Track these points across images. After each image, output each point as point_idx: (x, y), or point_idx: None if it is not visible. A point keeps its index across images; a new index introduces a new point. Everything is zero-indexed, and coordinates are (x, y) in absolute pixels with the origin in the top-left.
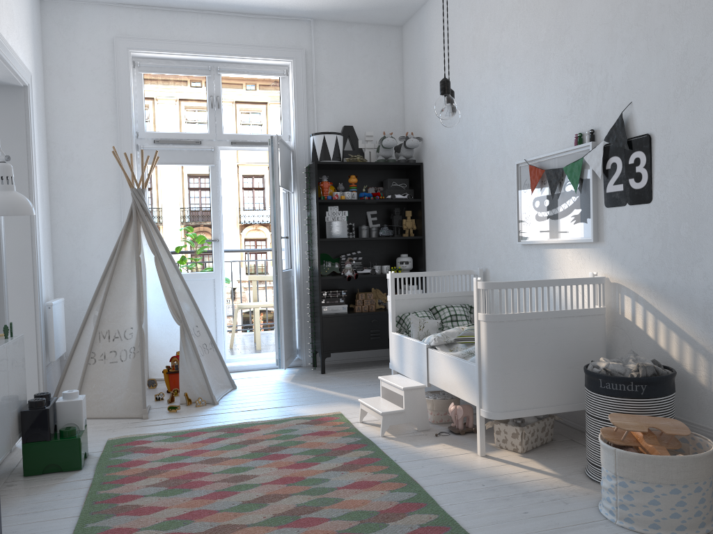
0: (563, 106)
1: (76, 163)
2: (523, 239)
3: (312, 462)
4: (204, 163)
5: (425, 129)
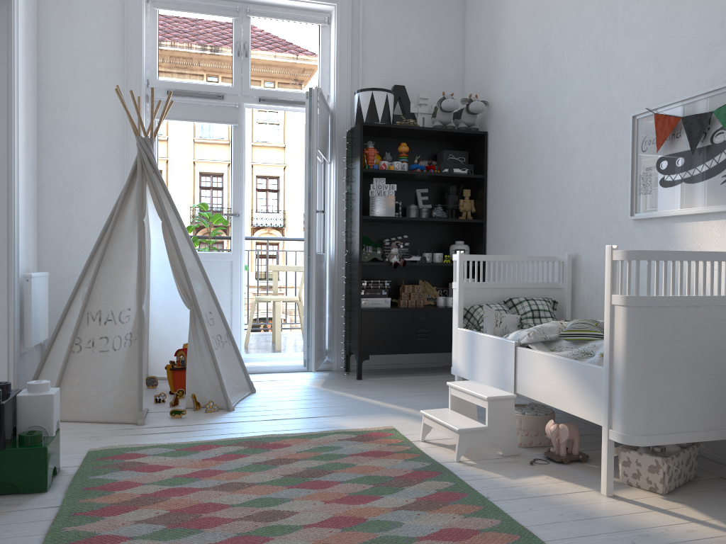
0: (714, 31)
1: (73, 110)
2: (638, 212)
3: (371, 494)
4: (226, 121)
5: (493, 91)
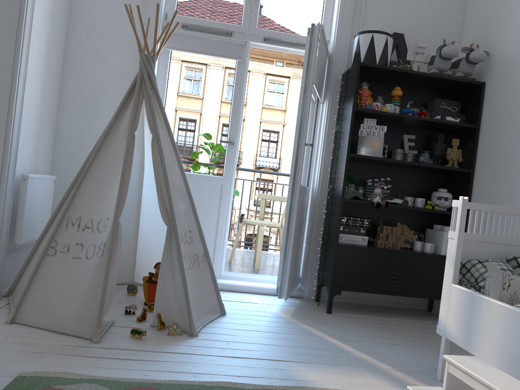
0: None
1: (97, 34)
2: None
3: None
4: (231, 56)
5: (497, 41)
